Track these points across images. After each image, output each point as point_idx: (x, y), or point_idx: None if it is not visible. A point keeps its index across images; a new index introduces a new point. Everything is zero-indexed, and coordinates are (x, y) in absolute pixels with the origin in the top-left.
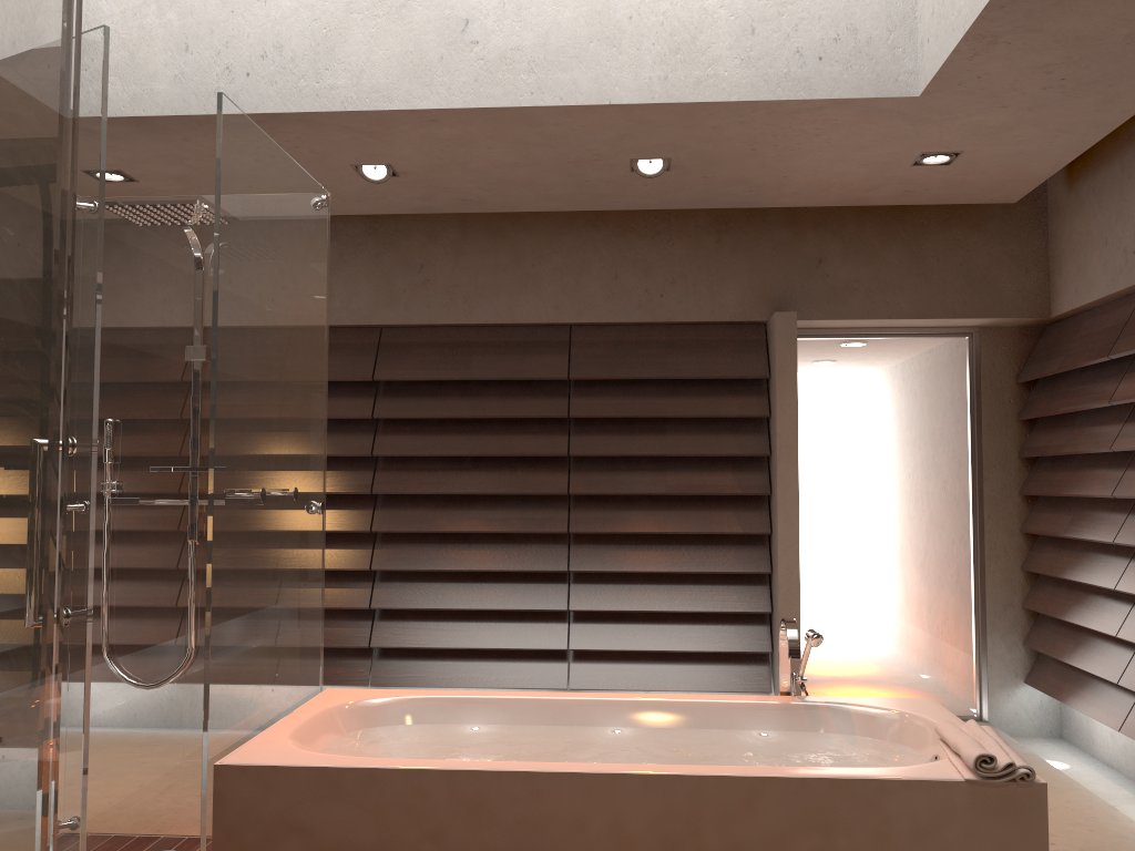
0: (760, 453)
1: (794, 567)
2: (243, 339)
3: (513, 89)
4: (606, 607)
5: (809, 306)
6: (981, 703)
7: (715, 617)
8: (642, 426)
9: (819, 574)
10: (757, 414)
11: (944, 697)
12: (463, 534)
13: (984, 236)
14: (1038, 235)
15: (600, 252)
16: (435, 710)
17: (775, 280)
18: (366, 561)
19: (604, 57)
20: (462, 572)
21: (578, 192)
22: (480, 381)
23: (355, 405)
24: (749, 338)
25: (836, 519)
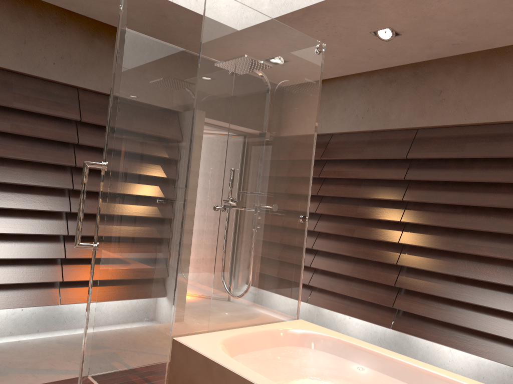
0: None
1: None
2: (221, 119)
3: None
4: None
5: None
6: None
7: None
8: None
9: None
10: None
11: None
12: (453, 252)
13: None
14: None
15: None
16: (341, 349)
17: None
18: (395, 259)
19: None
20: (451, 275)
21: None
22: (471, 159)
23: (396, 172)
24: None
25: None
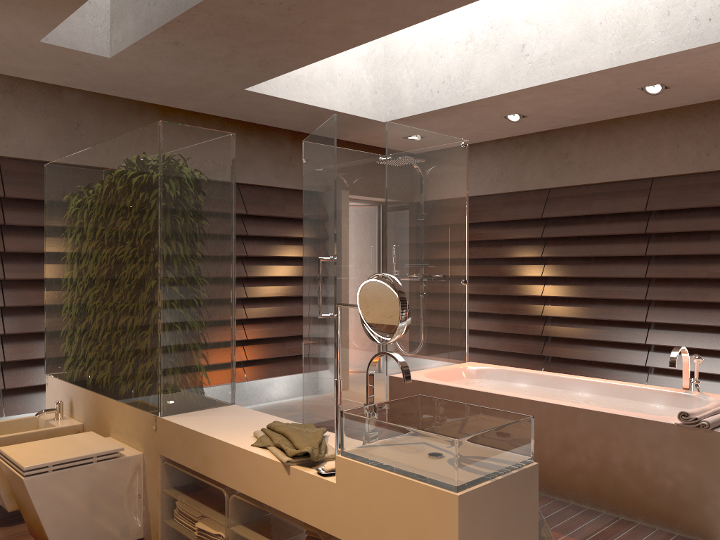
0: None
1: None
2: (403, 215)
3: (544, 74)
4: (668, 344)
5: None
6: None
7: None
8: (694, 236)
9: None
10: None
11: None
12: (590, 299)
13: None
14: None
15: (667, 133)
16: (506, 375)
17: None
18: (539, 311)
19: (587, 48)
20: (590, 319)
21: (630, 105)
22: (599, 215)
23: (534, 231)
24: None
25: None
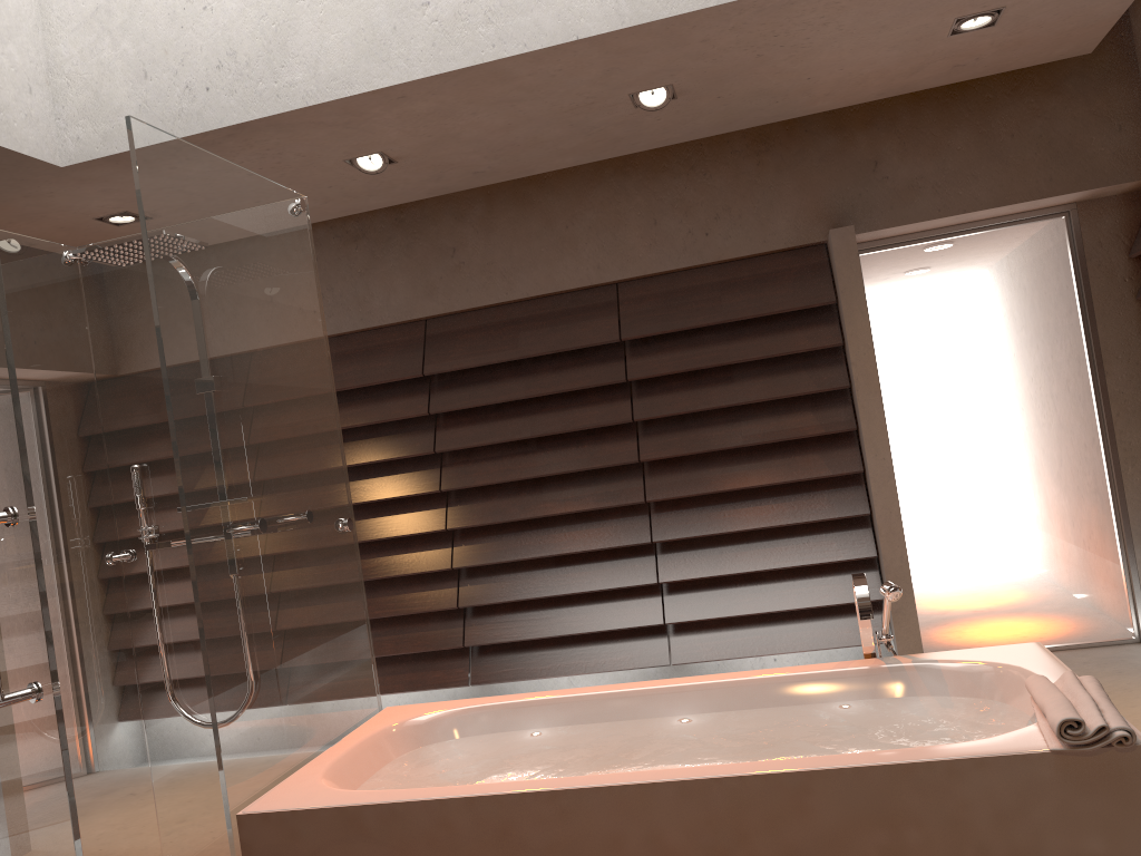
0: (839, 386)
1: (892, 505)
2: (205, 370)
3: (473, 45)
4: (698, 575)
5: (871, 215)
6: (1138, 623)
7: (817, 569)
8: (707, 377)
9: (930, 506)
10: (829, 345)
11: (1094, 622)
12: (540, 519)
13: (1064, 98)
14: (1128, 84)
15: (634, 199)
16: (492, 719)
17: (828, 194)
18: (447, 560)
19: None
20: (545, 558)
21: (589, 141)
22: (532, 358)
23: (410, 403)
24: (810, 263)
25: (940, 443)
